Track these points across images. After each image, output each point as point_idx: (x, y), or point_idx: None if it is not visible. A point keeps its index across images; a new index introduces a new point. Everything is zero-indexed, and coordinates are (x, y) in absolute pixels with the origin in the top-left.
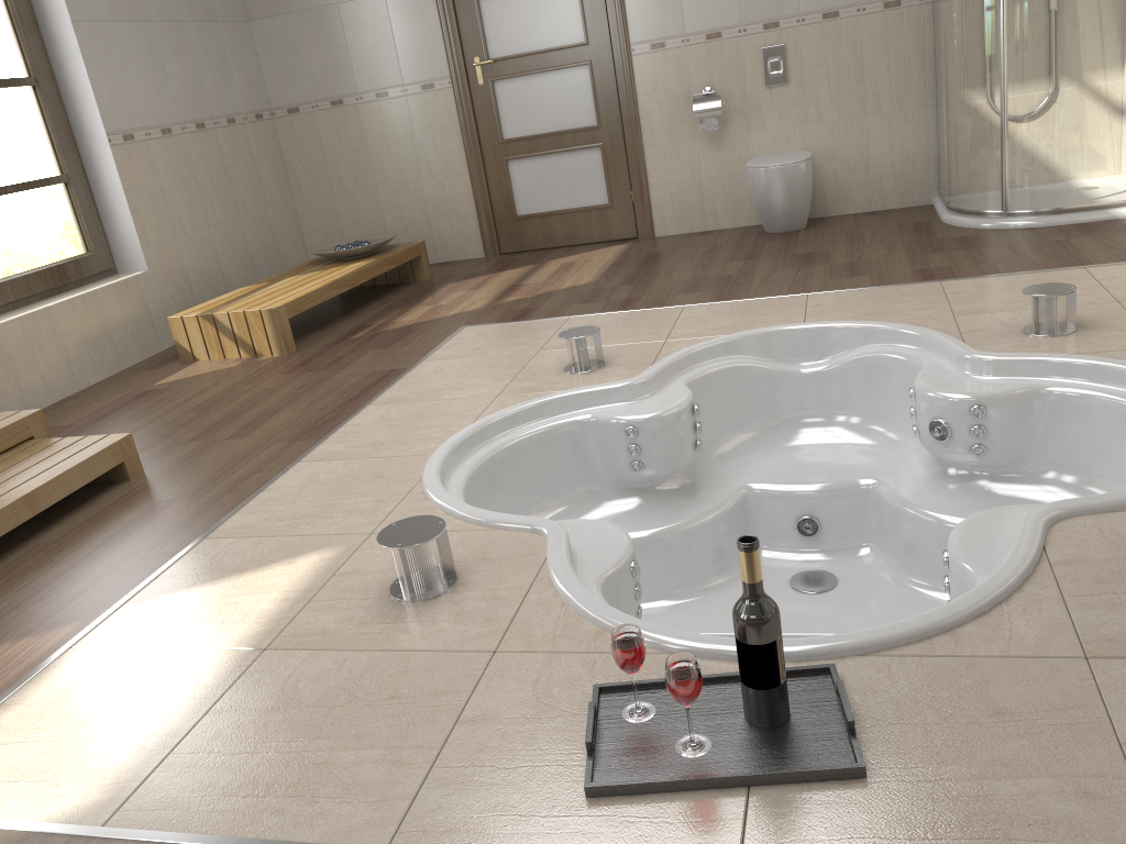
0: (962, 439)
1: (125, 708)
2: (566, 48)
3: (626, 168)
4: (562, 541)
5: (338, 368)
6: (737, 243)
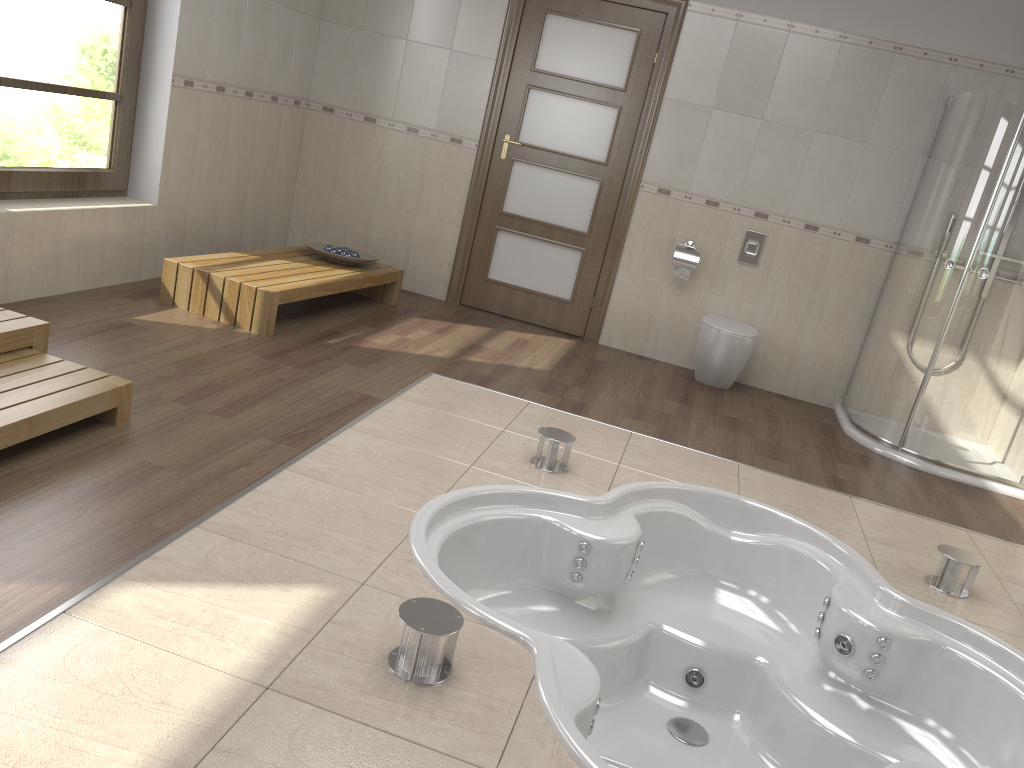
0: (861, 660)
1: (127, 711)
2: (587, 161)
3: (596, 278)
4: (551, 665)
5: (315, 372)
6: (671, 381)
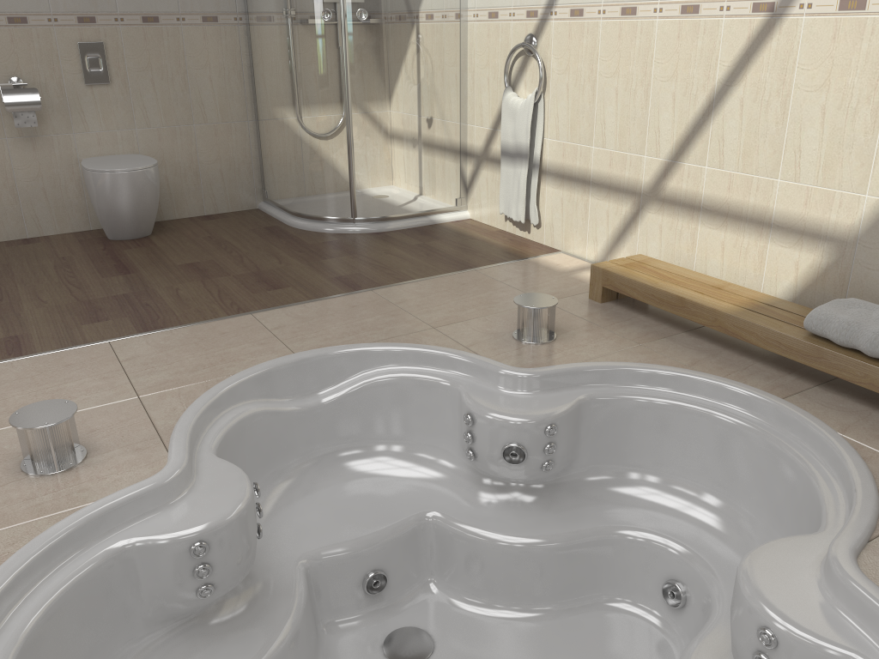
0: (537, 458)
1: None
2: None
3: None
4: None
5: None
6: (87, 253)
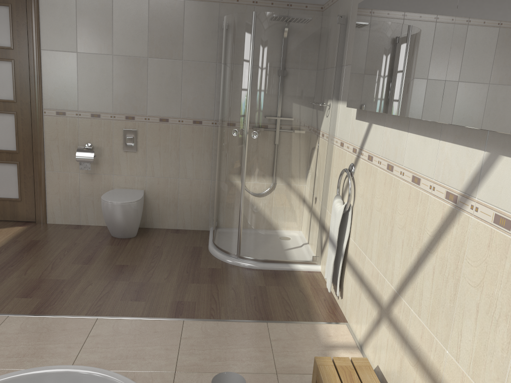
0: None
1: None
2: (1, 101)
3: (33, 180)
4: None
5: None
6: (89, 243)
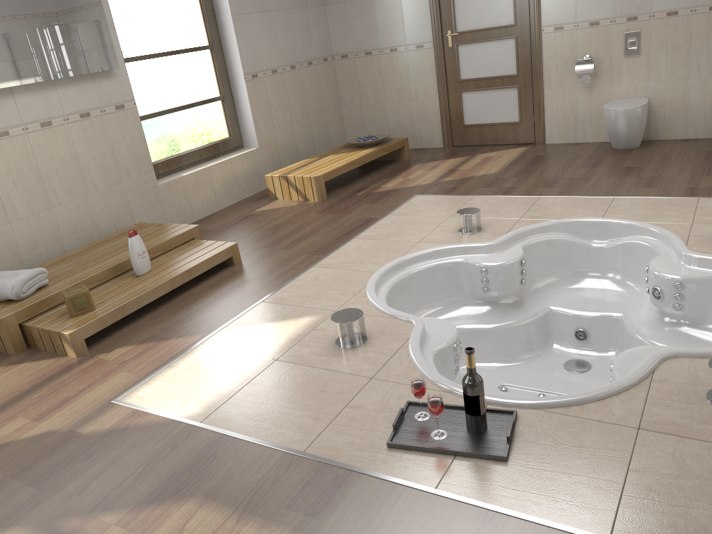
0: (669, 300)
1: (216, 376)
2: (502, 28)
3: (531, 101)
4: (419, 329)
5: (344, 213)
6: (591, 154)
